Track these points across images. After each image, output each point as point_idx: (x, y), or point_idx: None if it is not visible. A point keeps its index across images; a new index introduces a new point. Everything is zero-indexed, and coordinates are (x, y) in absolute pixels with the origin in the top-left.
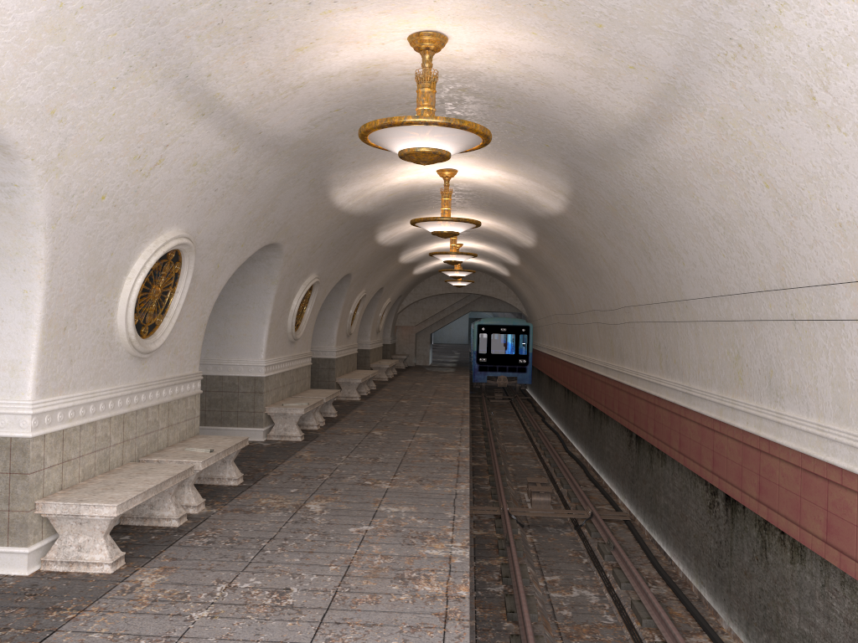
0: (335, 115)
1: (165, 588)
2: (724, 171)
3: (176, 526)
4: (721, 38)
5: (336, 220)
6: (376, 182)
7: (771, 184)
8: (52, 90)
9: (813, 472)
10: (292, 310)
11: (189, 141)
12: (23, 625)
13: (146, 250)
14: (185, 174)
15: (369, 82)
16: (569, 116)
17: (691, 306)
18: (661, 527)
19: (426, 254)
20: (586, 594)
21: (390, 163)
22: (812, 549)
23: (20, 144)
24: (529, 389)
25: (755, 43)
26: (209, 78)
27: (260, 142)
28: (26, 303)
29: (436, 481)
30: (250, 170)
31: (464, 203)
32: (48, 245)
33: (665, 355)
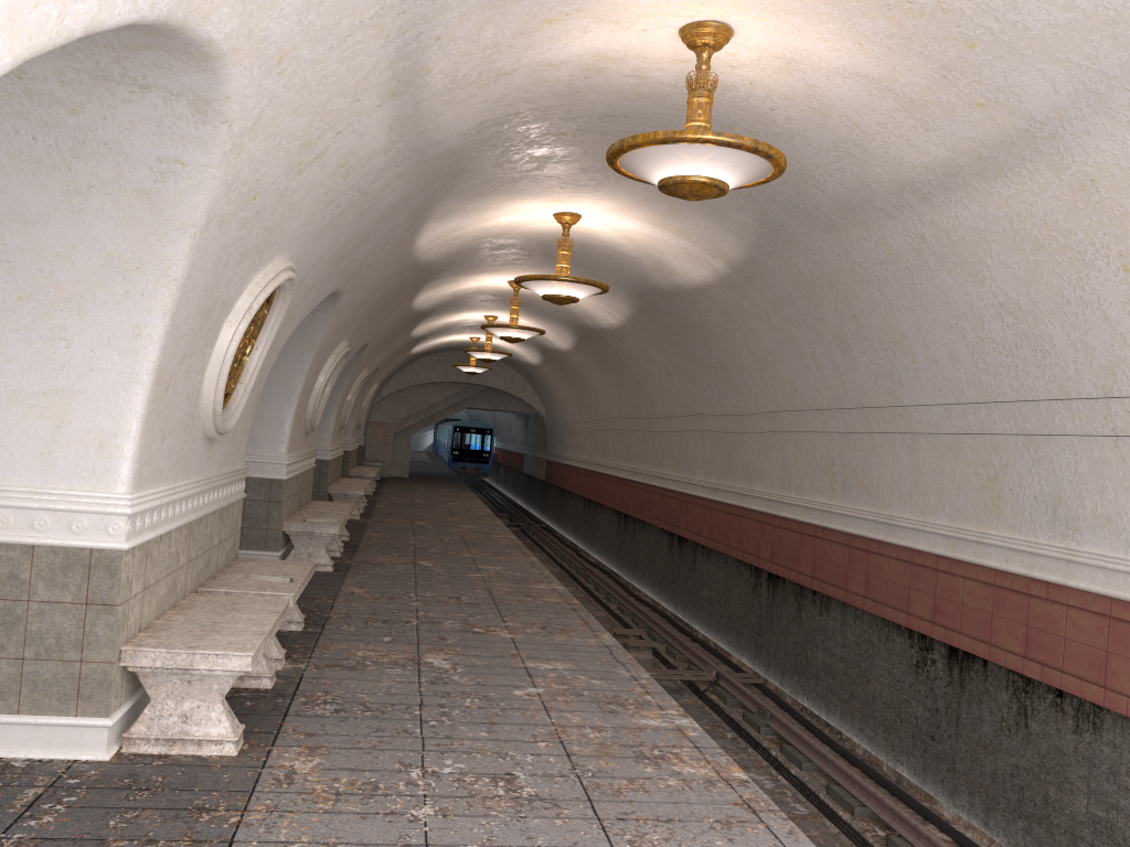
0: (508, 121)
1: (336, 775)
2: (1054, 247)
3: (268, 687)
4: None
5: (400, 268)
6: (473, 221)
7: None
8: (299, 24)
9: None
10: (317, 388)
11: (360, 130)
12: (173, 835)
13: (253, 283)
14: (329, 178)
15: (582, 81)
16: (820, 159)
17: (910, 414)
18: (817, 691)
19: (443, 326)
20: (755, 778)
21: (508, 197)
22: (1127, 715)
23: (230, 100)
24: (539, 515)
25: None
26: (434, 42)
27: (413, 145)
28: (135, 345)
29: (566, 630)
30: (380, 183)
31: (550, 262)
32: (189, 260)
33: (843, 475)
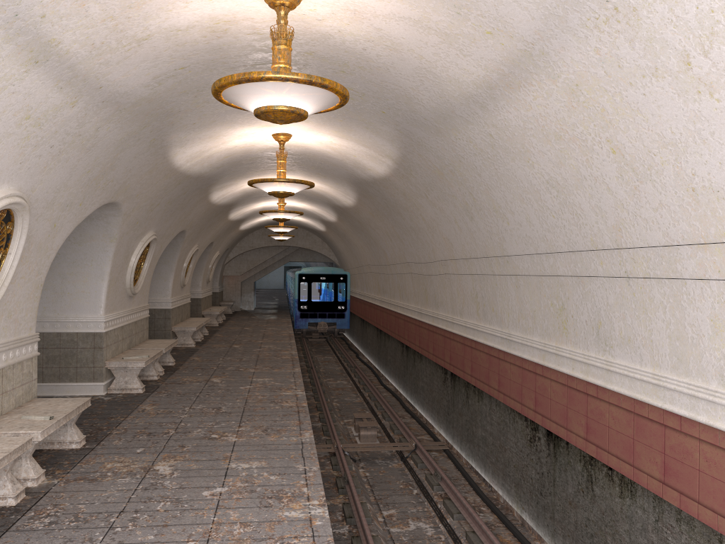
0: (180, 74)
1: None
2: (567, 137)
3: (13, 505)
4: (596, 1)
5: (174, 180)
6: (214, 144)
7: (619, 150)
8: None
9: (647, 417)
10: (131, 266)
11: (21, 91)
12: None
13: None
14: (17, 128)
15: (217, 40)
16: (411, 83)
17: (513, 262)
18: (479, 455)
19: (253, 211)
20: (422, 527)
21: (229, 126)
22: (647, 488)
23: None
24: None
25: (634, 5)
26: (43, 19)
27: (100, 98)
28: None
29: (281, 430)
30: (90, 127)
31: (293, 166)
32: None
33: (483, 304)
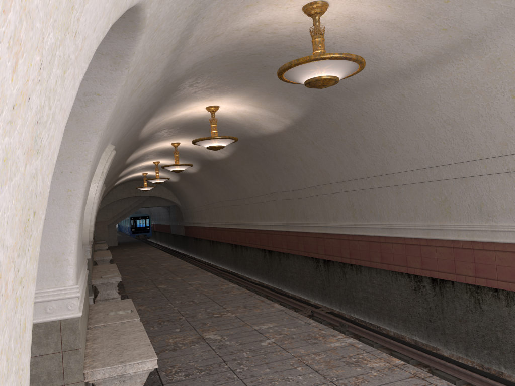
0: (206, 61)
1: None
2: (475, 91)
3: None
4: None
5: (131, 143)
6: (168, 115)
7: None
8: (169, 9)
9: None
10: None
11: (155, 70)
12: None
13: (101, 158)
14: (136, 98)
15: (247, 37)
16: None
17: (395, 177)
18: (361, 310)
19: (132, 170)
20: None
21: (189, 101)
22: None
23: (134, 55)
24: (184, 252)
25: None
26: (201, 20)
27: (166, 78)
28: (69, 201)
29: (256, 306)
30: (147, 99)
31: (195, 131)
32: (96, 149)
33: (359, 209)
